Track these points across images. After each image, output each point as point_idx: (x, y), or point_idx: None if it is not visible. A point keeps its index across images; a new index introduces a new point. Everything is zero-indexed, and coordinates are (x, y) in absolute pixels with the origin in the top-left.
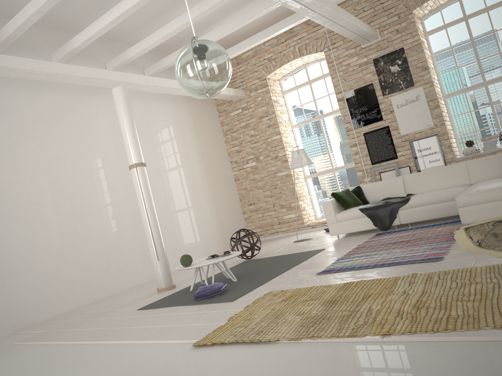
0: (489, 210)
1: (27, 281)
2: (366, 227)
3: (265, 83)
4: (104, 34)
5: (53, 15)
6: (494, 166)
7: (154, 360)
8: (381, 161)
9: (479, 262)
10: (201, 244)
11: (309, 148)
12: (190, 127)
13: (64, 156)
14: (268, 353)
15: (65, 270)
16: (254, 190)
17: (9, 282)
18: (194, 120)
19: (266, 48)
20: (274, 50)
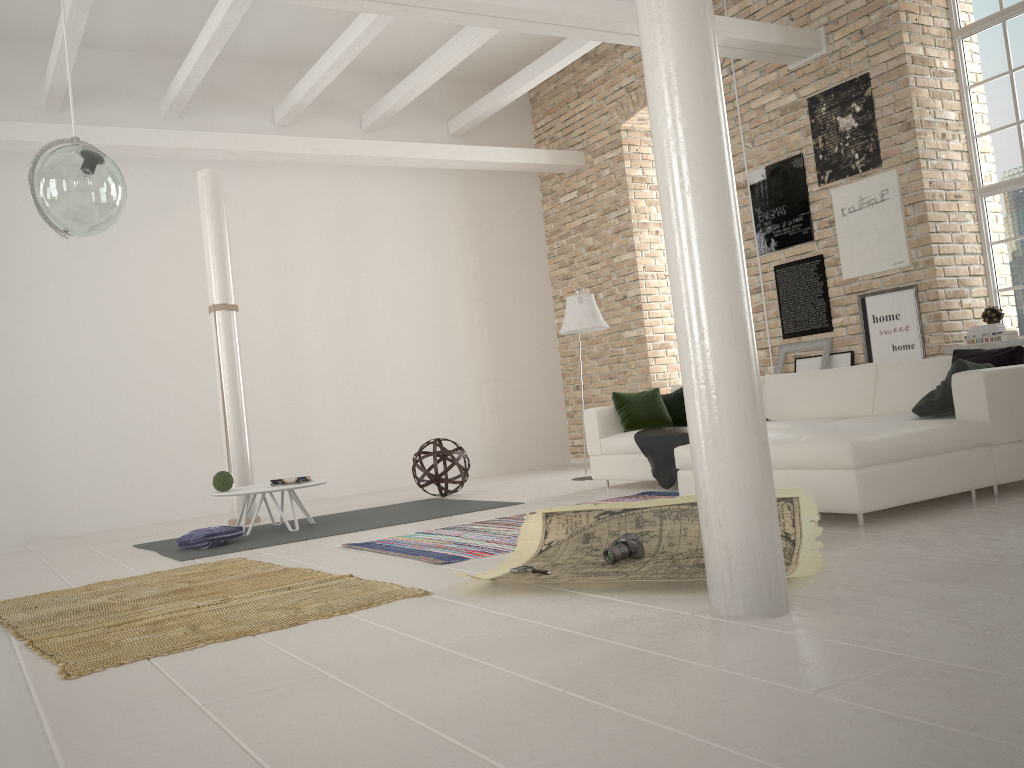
0: None
1: (60, 471)
2: (642, 475)
3: (618, 140)
4: (272, 57)
5: (156, 36)
6: (920, 383)
7: None
8: (800, 334)
9: (436, 579)
10: None
11: None
12: (458, 225)
13: (159, 278)
14: None
15: (131, 464)
16: (585, 361)
17: (29, 469)
18: (473, 211)
19: (625, 64)
20: (638, 70)
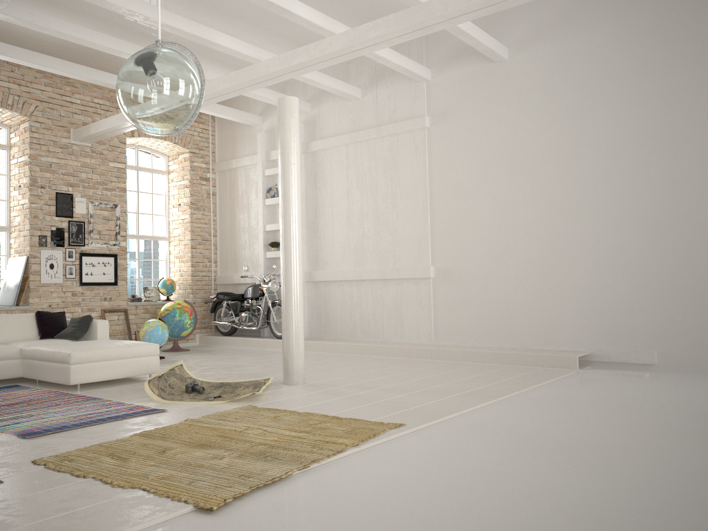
0: (97, 370)
1: None
2: None
3: None
4: None
5: None
6: (21, 326)
7: None
8: None
9: (213, 408)
10: None
11: None
12: None
13: None
14: (318, 481)
15: None
16: None
17: None
18: None
19: None
20: None
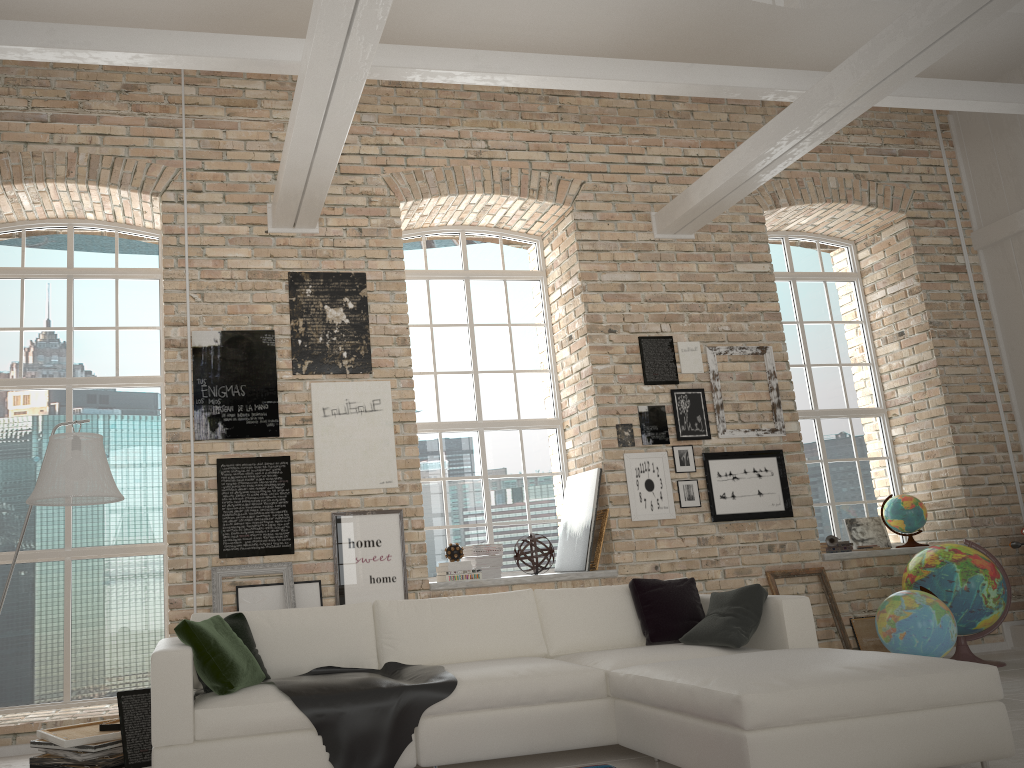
0: (825, 749)
1: None
2: None
3: None
4: None
5: None
6: (601, 615)
7: None
8: (248, 553)
9: None
10: None
11: (7, 465)
12: None
13: None
14: None
15: None
16: None
17: None
18: None
19: None
20: (8, 130)
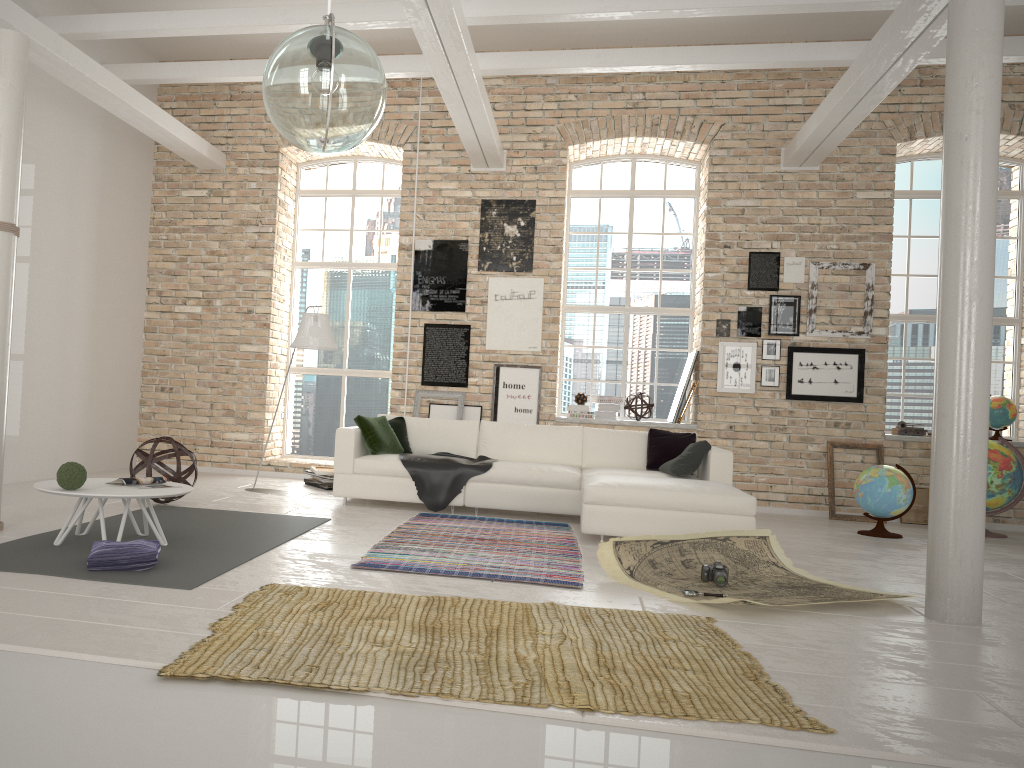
0: (628, 520)
1: None
2: (404, 497)
3: (274, 160)
4: None
5: None
6: (623, 448)
7: (64, 696)
8: (438, 384)
9: (649, 604)
10: (41, 444)
11: None
12: (93, 184)
13: None
14: (359, 715)
15: None
16: (180, 363)
17: None
18: (106, 174)
19: None
20: None
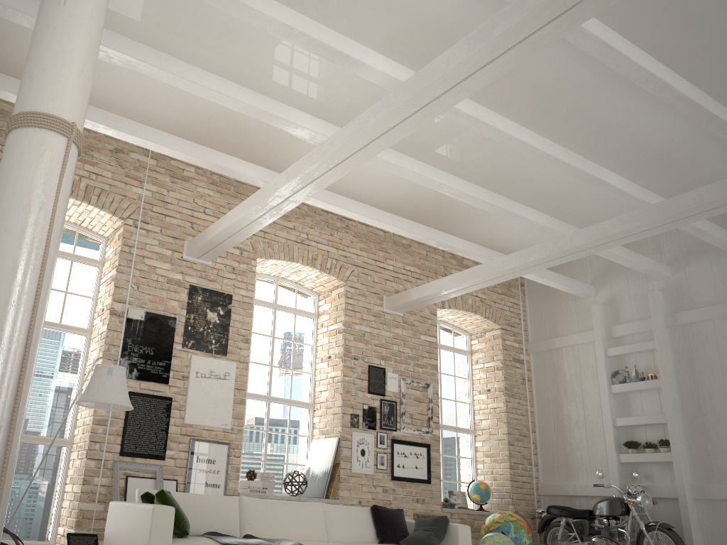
0: None
1: None
2: None
3: None
4: None
5: None
6: (357, 523)
7: None
8: (138, 455)
9: None
10: None
11: None
12: None
13: None
14: None
15: None
16: None
17: None
18: None
19: None
20: None
